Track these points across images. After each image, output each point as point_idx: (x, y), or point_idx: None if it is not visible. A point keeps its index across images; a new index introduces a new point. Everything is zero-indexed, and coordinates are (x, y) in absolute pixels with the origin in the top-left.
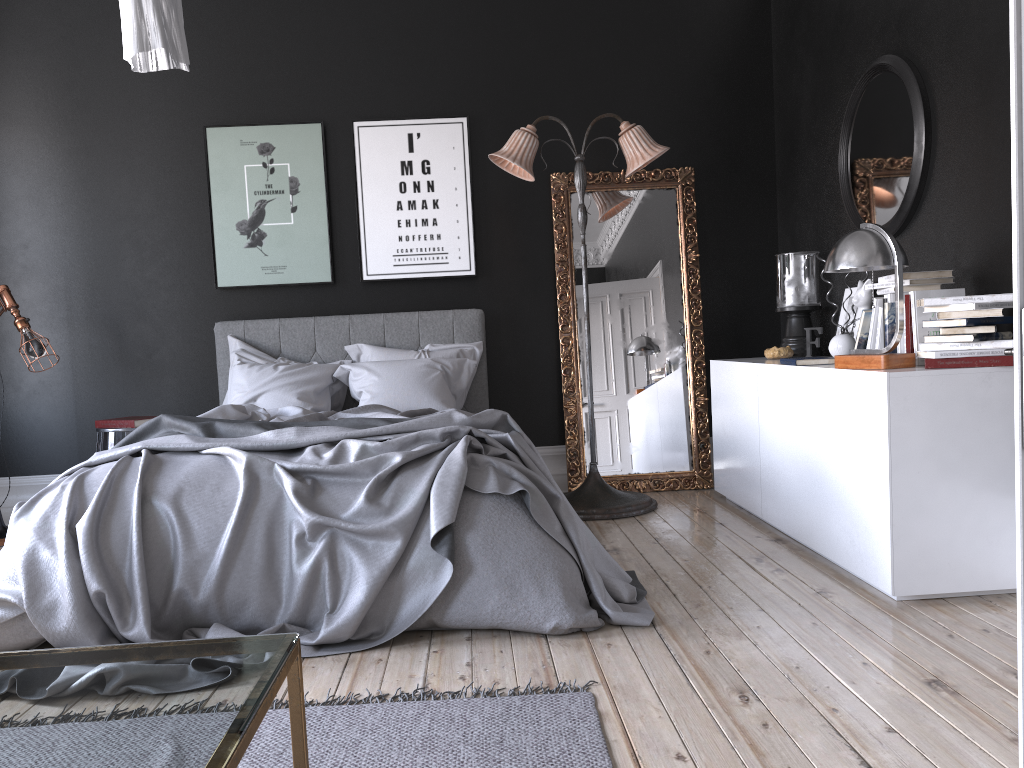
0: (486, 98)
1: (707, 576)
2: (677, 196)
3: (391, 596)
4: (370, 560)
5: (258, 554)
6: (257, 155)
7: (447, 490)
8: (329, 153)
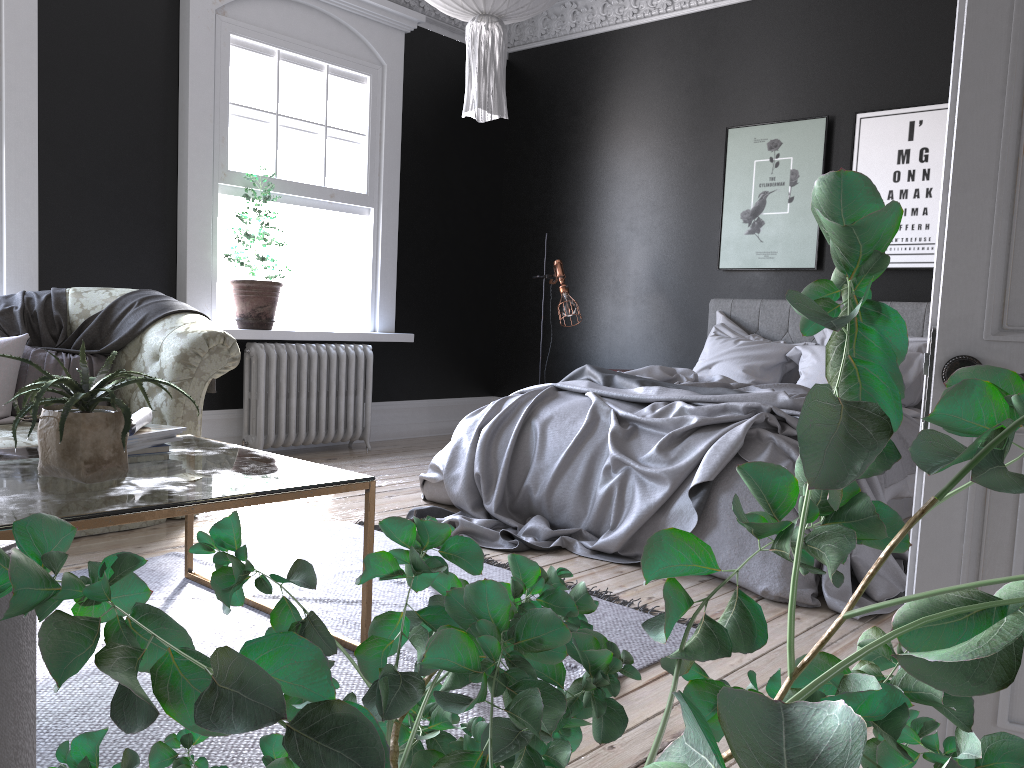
0: None
1: None
2: None
3: (656, 530)
4: (644, 496)
5: (579, 474)
6: (766, 151)
7: (717, 454)
8: (831, 145)
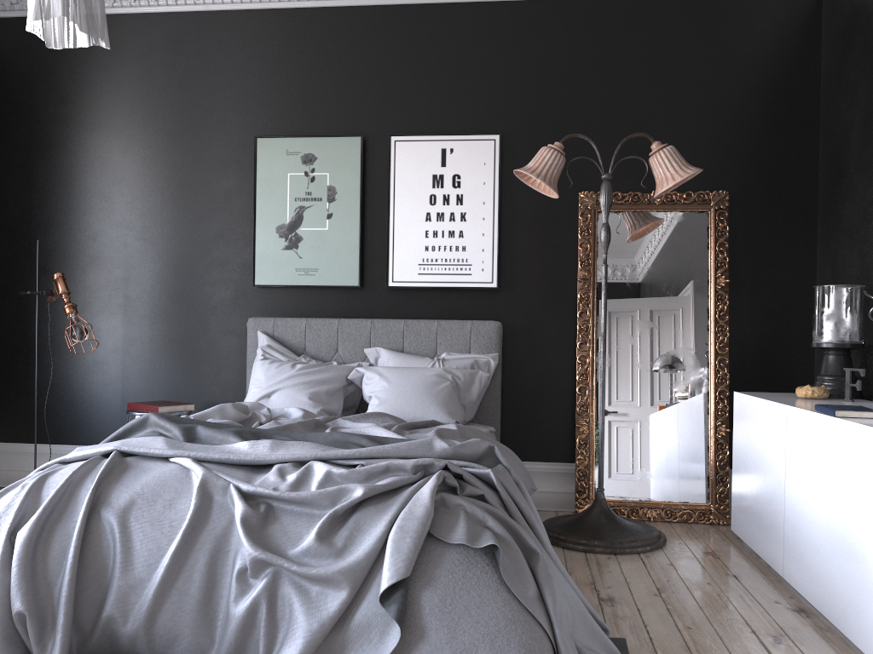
0: (520, 117)
1: None
2: (709, 219)
3: (331, 653)
4: (311, 610)
5: (196, 585)
6: (300, 164)
7: (406, 536)
8: (366, 165)
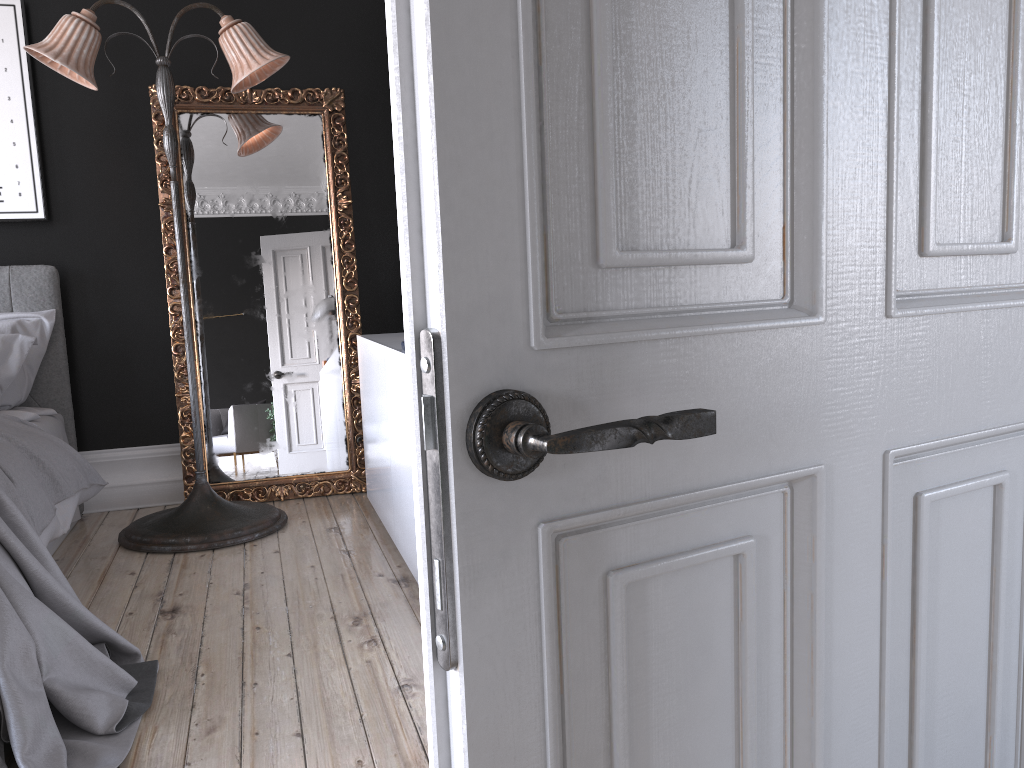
0: None
1: (266, 660)
2: (323, 125)
3: None
4: None
5: None
6: None
7: None
8: None
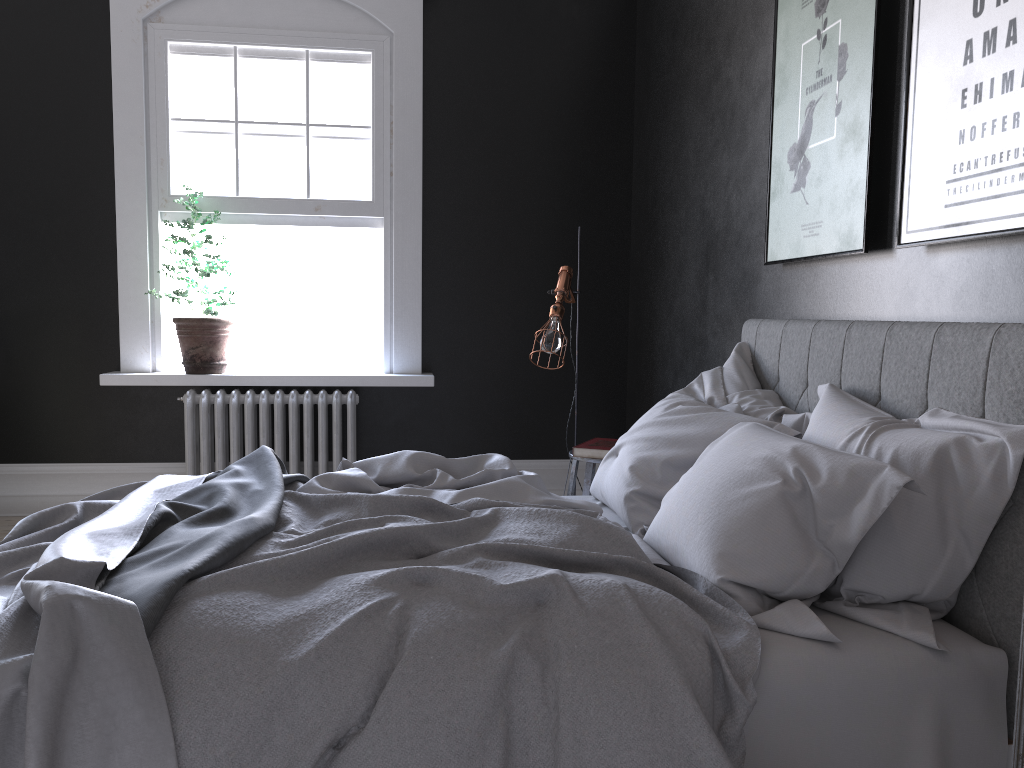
0: None
1: None
2: None
3: None
4: None
5: None
6: (813, 19)
7: None
8: None
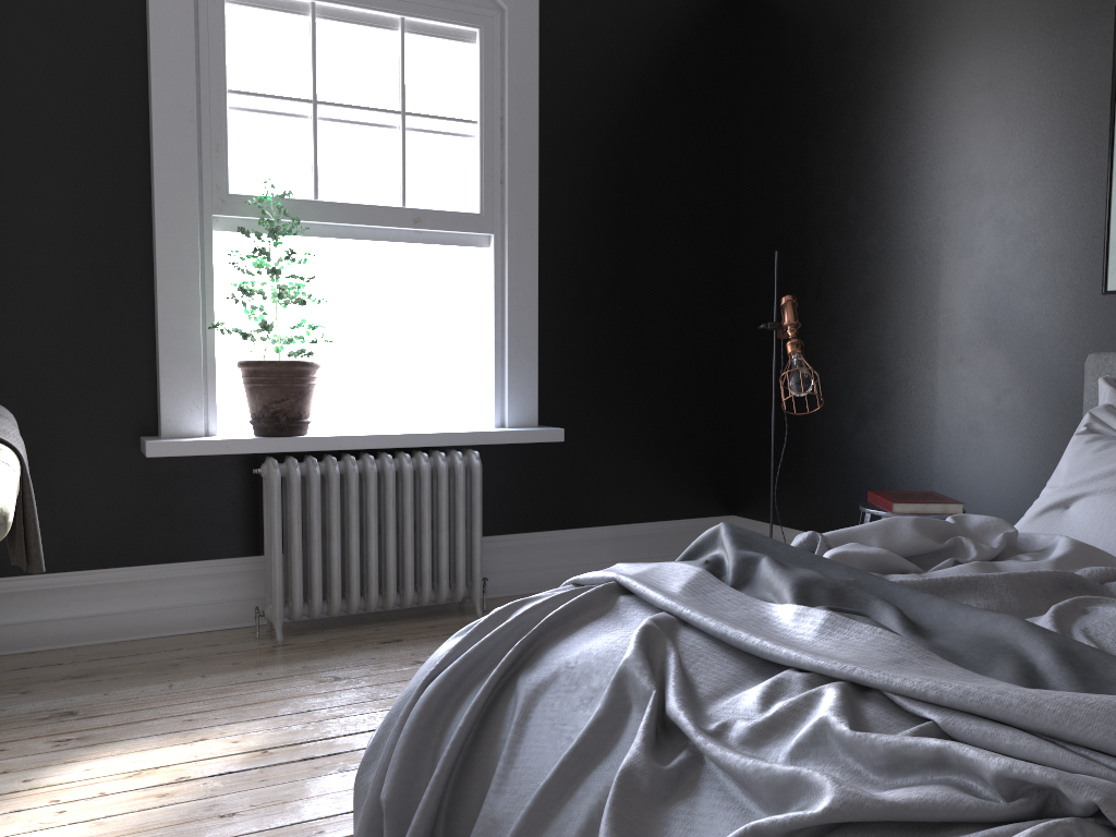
0: None
1: None
2: None
3: None
4: None
5: None
6: None
7: None
8: None
